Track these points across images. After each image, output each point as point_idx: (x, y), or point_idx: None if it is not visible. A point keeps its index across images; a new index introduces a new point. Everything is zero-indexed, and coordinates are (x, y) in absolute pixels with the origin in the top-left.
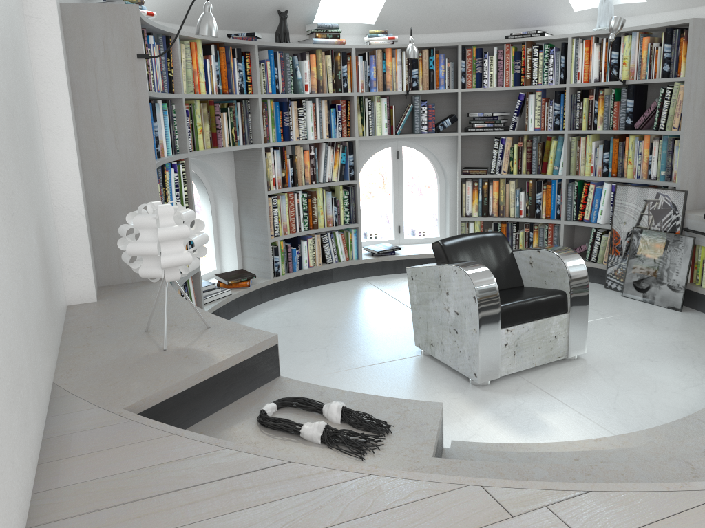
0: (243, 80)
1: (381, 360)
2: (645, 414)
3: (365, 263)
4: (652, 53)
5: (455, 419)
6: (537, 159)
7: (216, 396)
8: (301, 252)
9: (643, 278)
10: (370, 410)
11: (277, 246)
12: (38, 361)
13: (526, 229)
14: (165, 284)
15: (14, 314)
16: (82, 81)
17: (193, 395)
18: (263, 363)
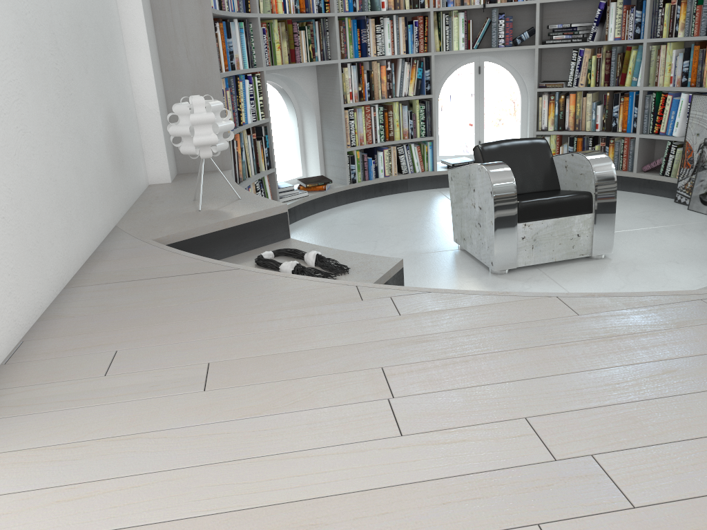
0: (320, 0)
1: (420, 252)
2: None
3: (440, 175)
4: None
5: None
6: (616, 70)
7: (230, 244)
8: (377, 162)
9: None
10: (342, 260)
11: (353, 155)
12: (94, 202)
13: (601, 143)
14: (202, 161)
15: (64, 158)
16: (159, 3)
17: (210, 240)
18: (273, 225)
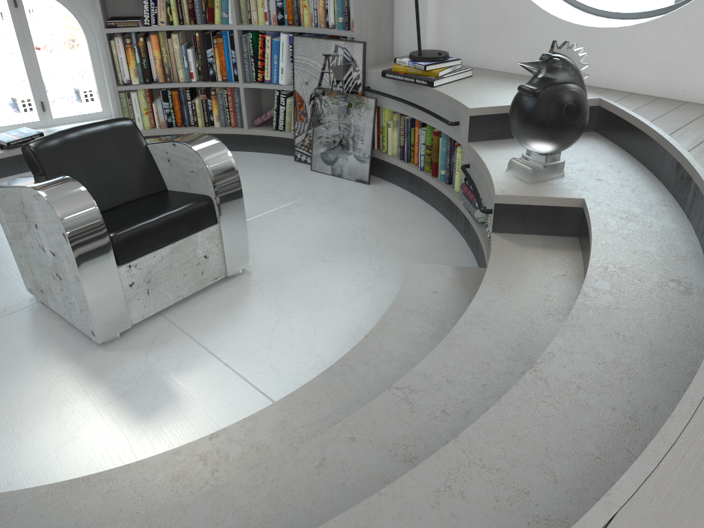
0: None
1: None
2: (304, 349)
3: None
4: None
5: (52, 415)
6: (200, 4)
7: None
8: None
9: (330, 149)
10: None
11: None
12: None
13: (202, 96)
14: None
15: None
16: None
17: None
18: None
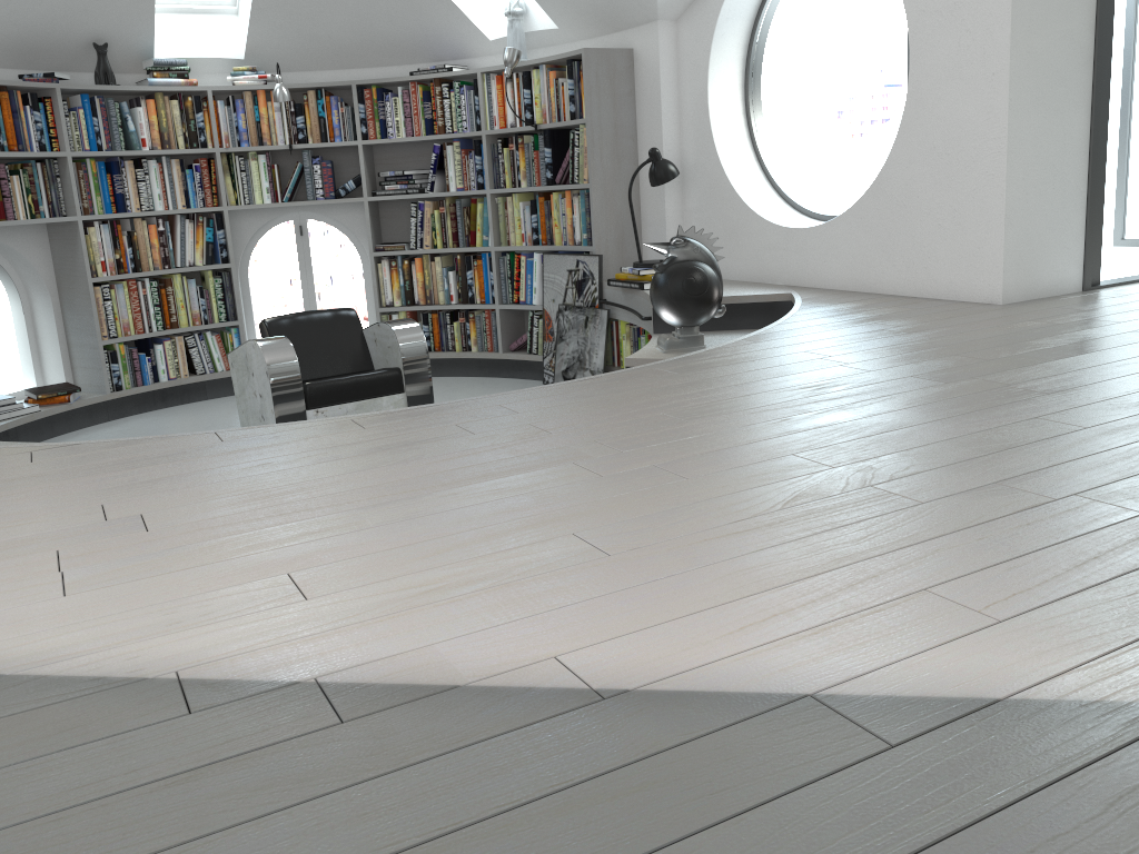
0: (43, 134)
1: None
2: None
3: None
4: (558, 91)
5: None
6: (464, 227)
7: None
8: (155, 360)
9: (570, 366)
10: None
11: (115, 351)
12: None
13: (460, 318)
14: None
15: None
16: None
17: None
18: None
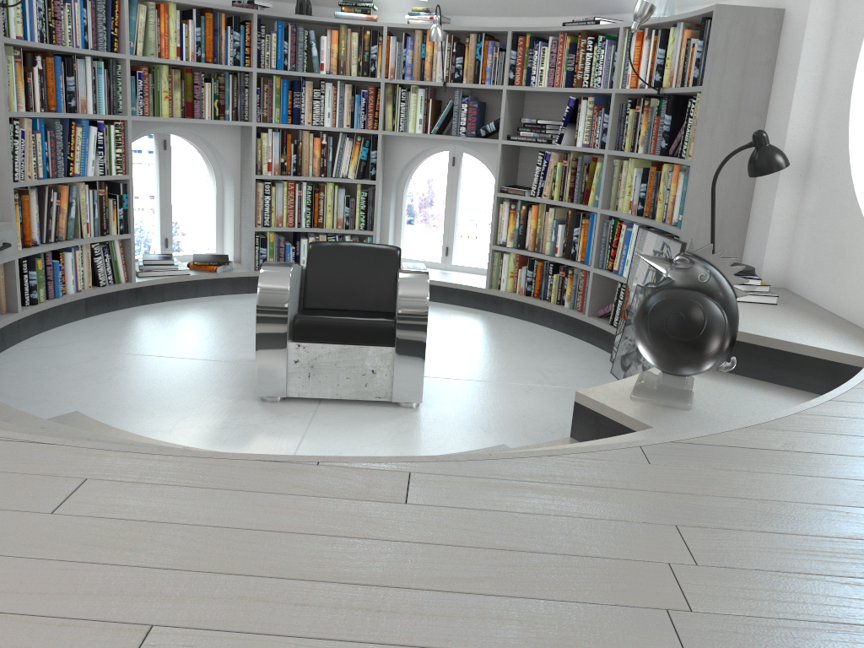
0: (238, 51)
1: (228, 359)
2: None
3: None
4: (688, 53)
5: (181, 416)
6: (581, 184)
7: None
8: (299, 251)
9: (628, 353)
10: None
11: (266, 237)
12: None
13: (560, 272)
14: None
15: None
16: None
17: None
18: None
